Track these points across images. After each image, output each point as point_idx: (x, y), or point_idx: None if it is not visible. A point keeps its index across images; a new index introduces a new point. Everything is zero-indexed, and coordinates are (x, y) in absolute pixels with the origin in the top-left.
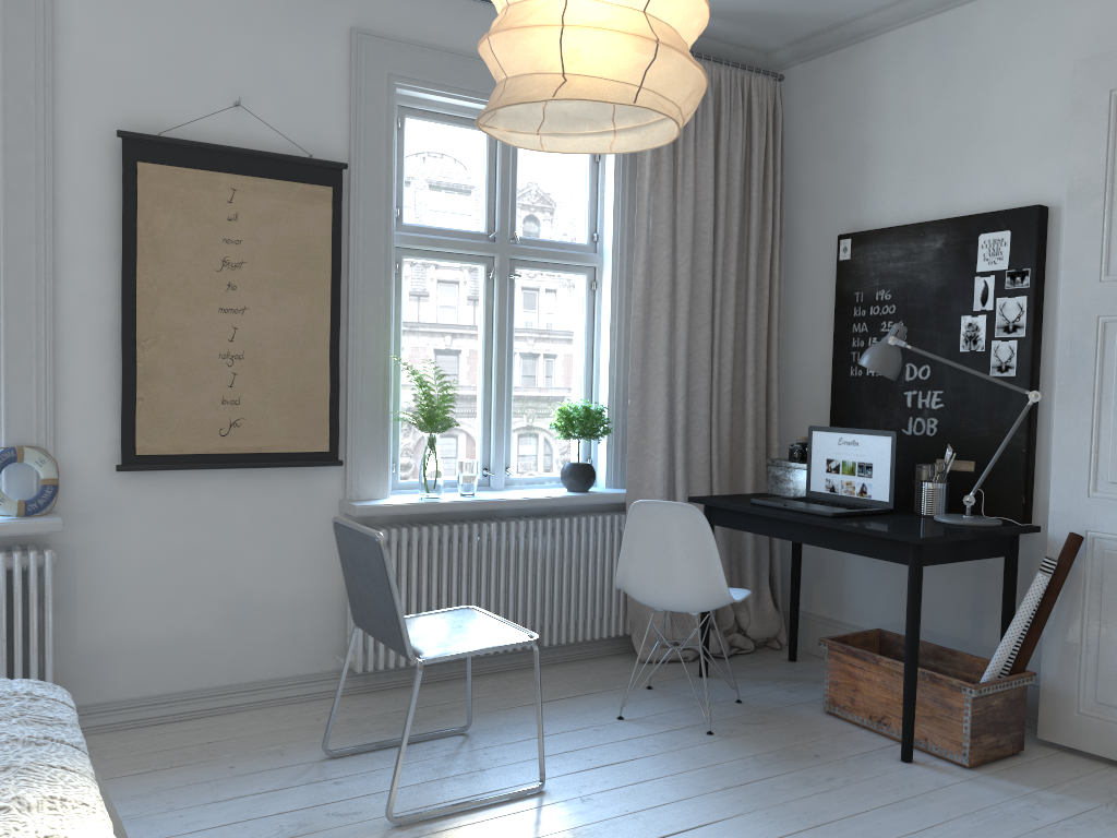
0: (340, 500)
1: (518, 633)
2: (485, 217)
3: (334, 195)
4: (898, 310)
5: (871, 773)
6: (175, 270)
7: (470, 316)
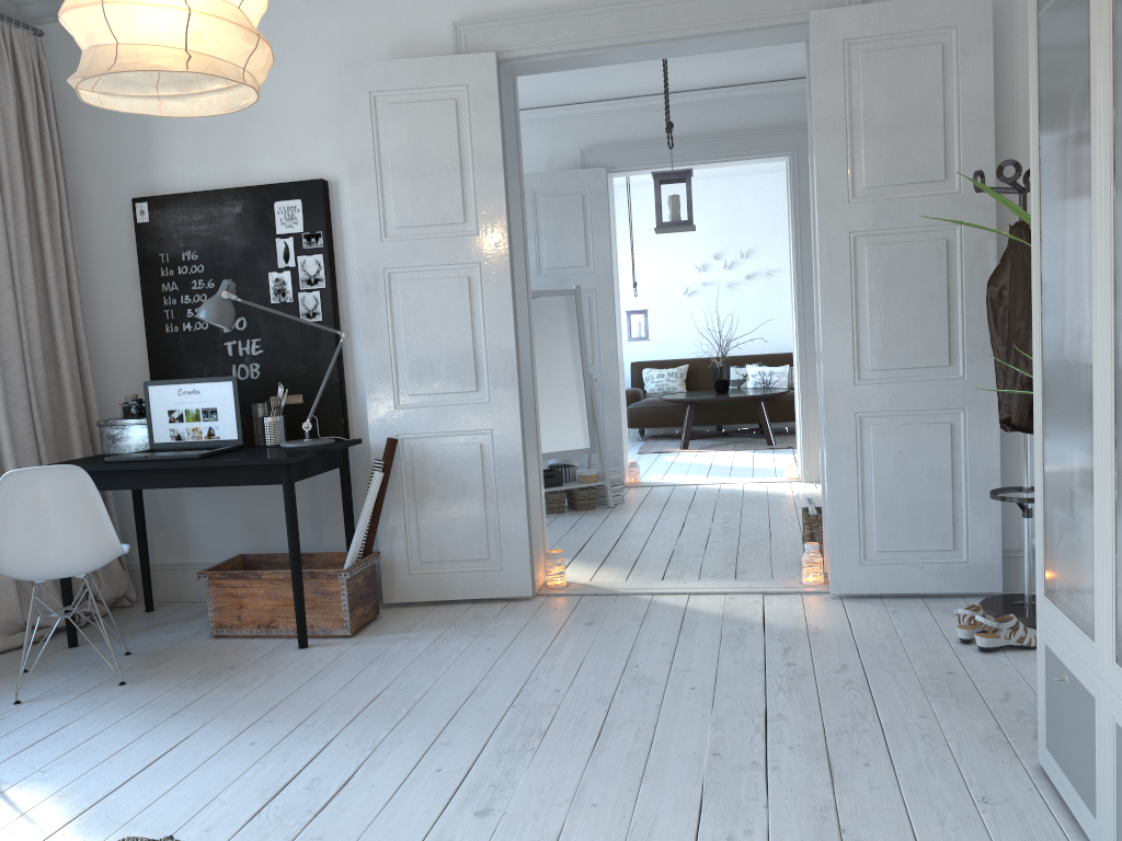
0: None
1: None
2: None
3: None
4: (207, 269)
5: (284, 663)
6: None
7: None
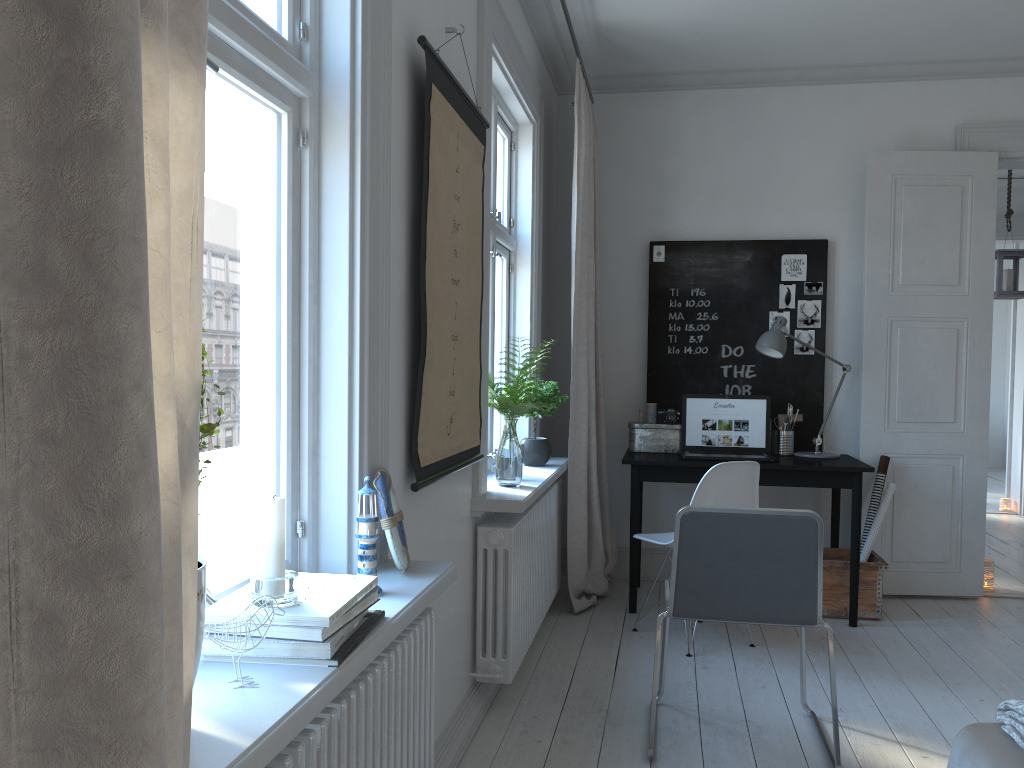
0: (474, 498)
1: None
2: None
3: (483, 156)
4: (712, 304)
5: (864, 638)
6: (438, 227)
7: None
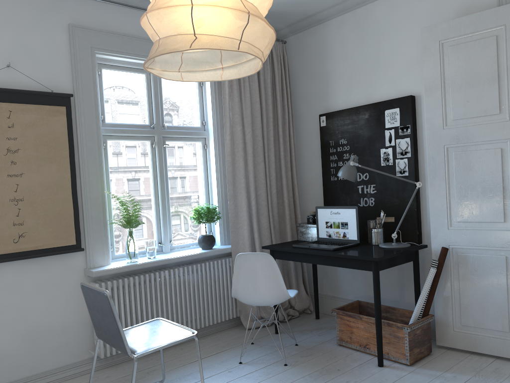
0: (84, 268)
1: (186, 331)
2: (148, 117)
3: (67, 111)
4: (350, 148)
5: (366, 375)
6: None
7: (145, 167)
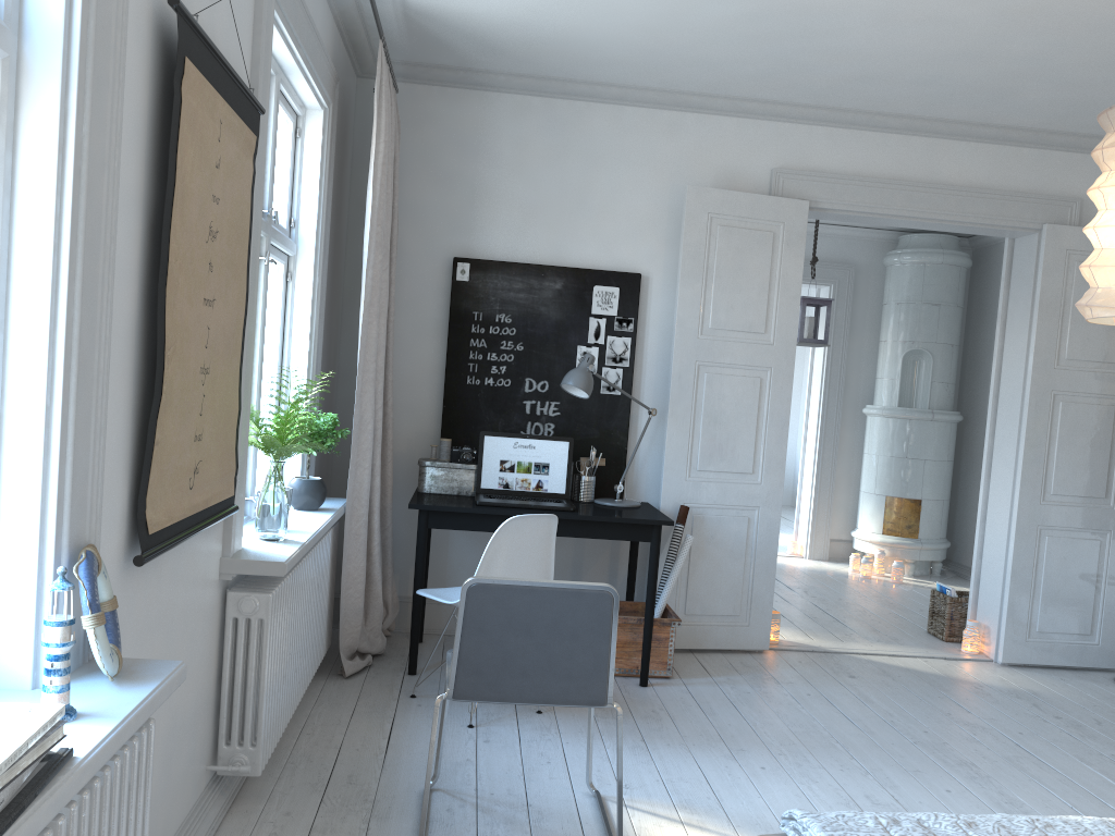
0: (224, 558)
1: None
2: None
3: (255, 148)
4: (518, 333)
5: (654, 699)
6: (188, 236)
7: None
